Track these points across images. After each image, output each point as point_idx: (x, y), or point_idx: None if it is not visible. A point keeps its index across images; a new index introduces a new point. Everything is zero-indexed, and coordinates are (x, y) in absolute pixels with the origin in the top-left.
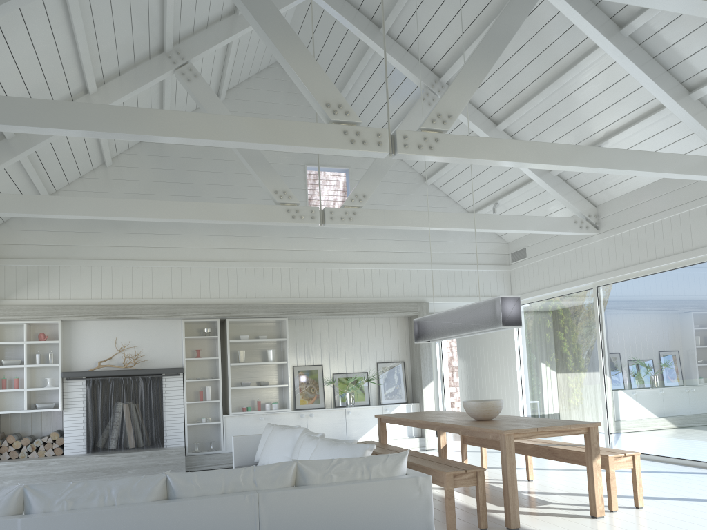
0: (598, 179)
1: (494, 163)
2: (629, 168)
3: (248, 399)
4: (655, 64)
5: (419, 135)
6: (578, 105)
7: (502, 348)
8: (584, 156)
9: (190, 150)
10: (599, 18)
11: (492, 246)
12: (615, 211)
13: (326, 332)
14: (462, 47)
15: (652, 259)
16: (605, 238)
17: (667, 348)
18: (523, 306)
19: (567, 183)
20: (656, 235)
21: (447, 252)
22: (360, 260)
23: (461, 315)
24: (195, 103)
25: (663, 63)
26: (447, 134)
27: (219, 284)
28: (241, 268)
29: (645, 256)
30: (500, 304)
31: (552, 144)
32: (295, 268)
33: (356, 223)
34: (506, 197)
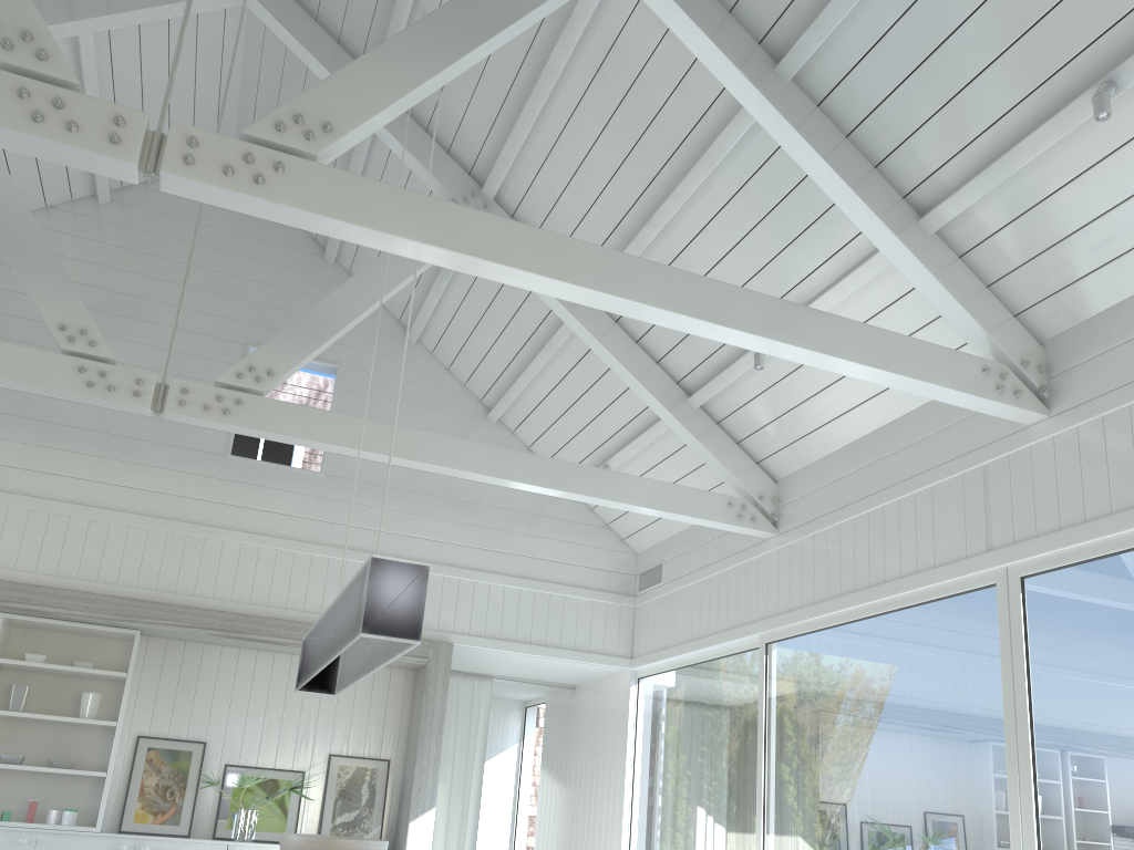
0: (774, 422)
1: (432, 256)
2: (765, 332)
3: (20, 796)
4: (848, 148)
5: (233, 146)
6: (722, 250)
7: (607, 762)
8: (658, 286)
9: (11, 275)
10: (732, 34)
11: (605, 554)
12: (807, 490)
13: (230, 675)
14: (512, 120)
15: (862, 588)
16: (786, 544)
17: (879, 785)
18: (650, 678)
19: (720, 428)
20: (873, 538)
21: (510, 552)
22: (326, 539)
23: (335, 616)
24: (38, 193)
25: (865, 149)
26: (312, 161)
27: (2, 539)
28: (61, 515)
29: (850, 580)
30: (369, 576)
31: (582, 243)
32: (180, 532)
33: (238, 422)
34: (621, 454)
